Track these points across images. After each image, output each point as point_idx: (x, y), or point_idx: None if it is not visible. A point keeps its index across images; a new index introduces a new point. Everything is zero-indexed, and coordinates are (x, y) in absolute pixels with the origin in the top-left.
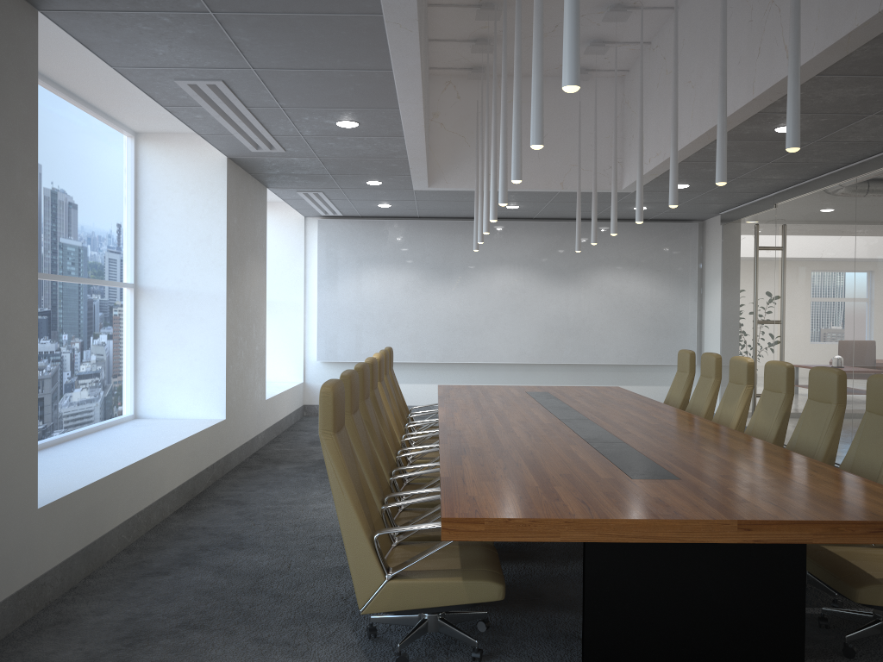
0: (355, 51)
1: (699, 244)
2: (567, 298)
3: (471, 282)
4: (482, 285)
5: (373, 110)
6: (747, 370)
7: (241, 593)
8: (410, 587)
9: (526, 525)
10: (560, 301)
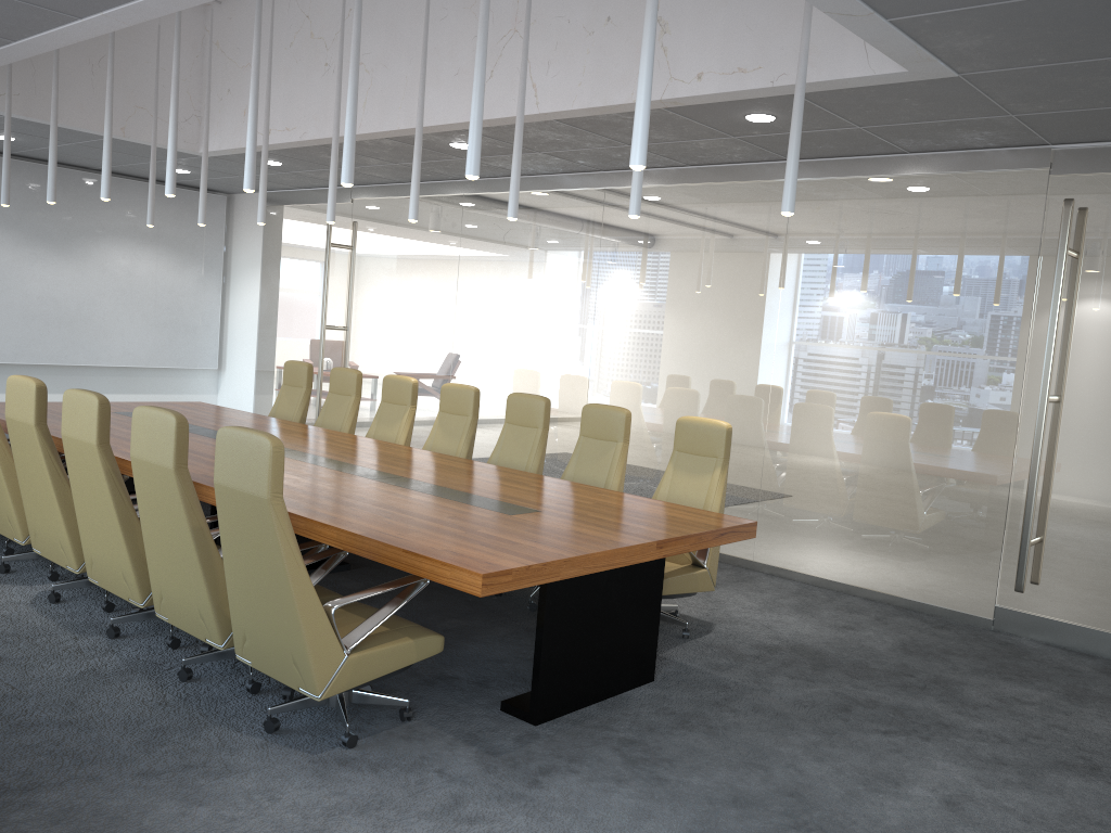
0: None
1: (224, 222)
2: (58, 275)
3: None
4: None
5: (37, 8)
6: (412, 390)
7: (8, 734)
8: (369, 658)
9: (539, 569)
10: (46, 277)
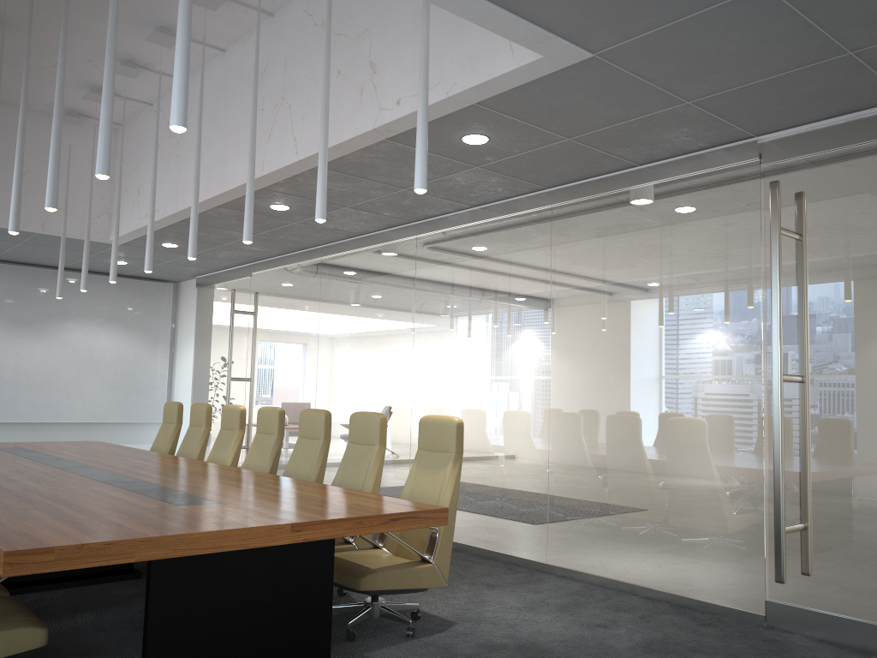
0: None
1: (173, 304)
2: (29, 350)
3: None
4: None
5: None
6: (240, 416)
7: None
8: None
9: (101, 549)
10: (20, 353)
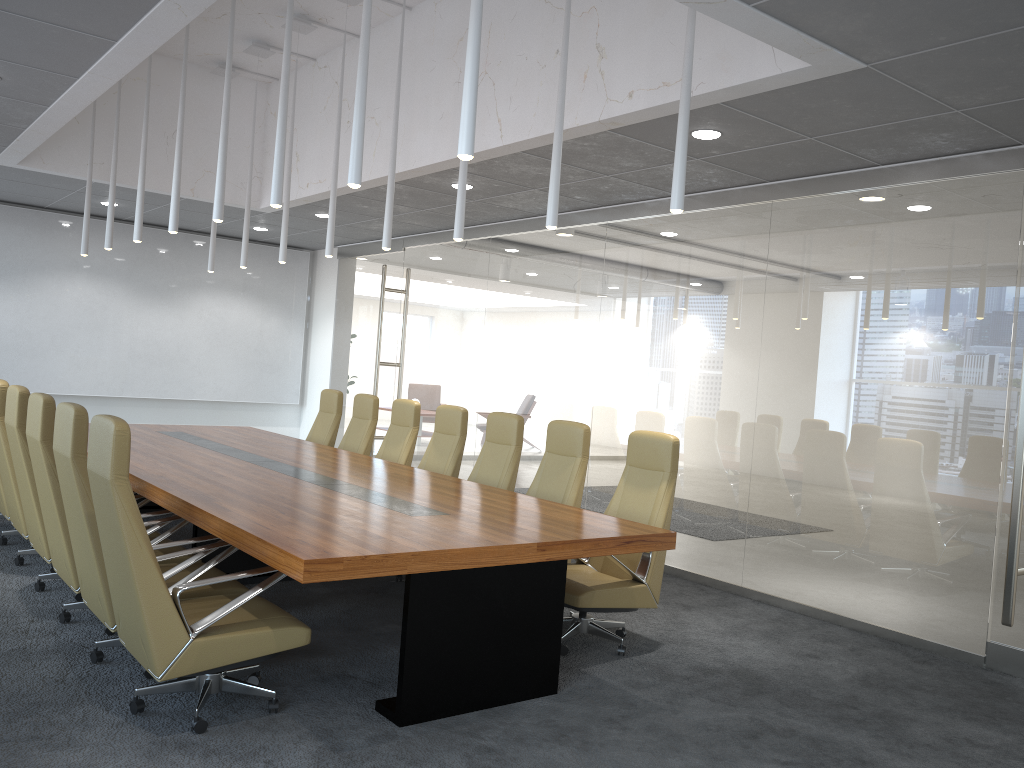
0: (91, 11)
1: (309, 275)
2: (161, 321)
3: (34, 289)
4: (49, 295)
5: (40, 71)
6: (414, 413)
7: None
8: (218, 643)
9: (380, 561)
10: (151, 323)
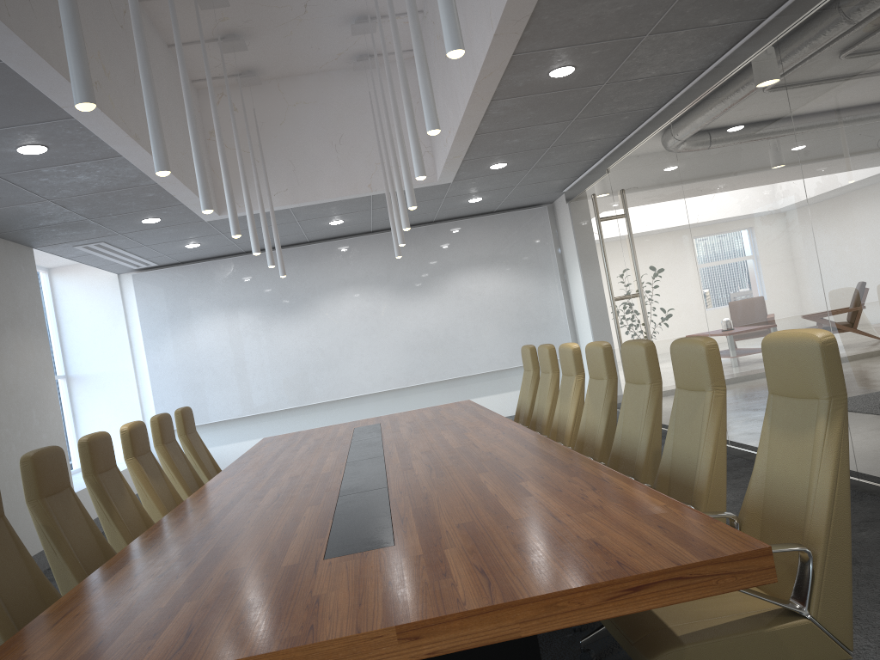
0: None
1: (554, 228)
2: (424, 311)
3: (316, 312)
4: (329, 314)
5: (45, 125)
6: (573, 358)
7: None
8: None
9: None
10: (416, 315)
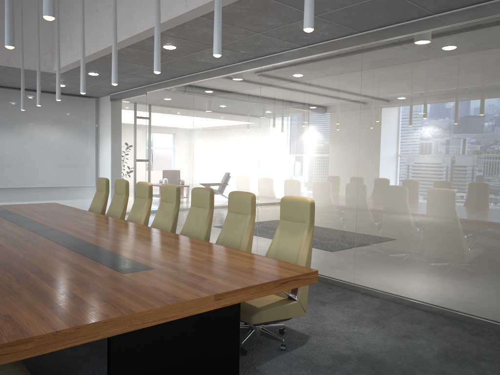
0: None
1: (96, 112)
2: (7, 142)
3: None
4: None
5: None
6: (149, 190)
7: None
8: None
9: (72, 333)
10: (1, 144)
